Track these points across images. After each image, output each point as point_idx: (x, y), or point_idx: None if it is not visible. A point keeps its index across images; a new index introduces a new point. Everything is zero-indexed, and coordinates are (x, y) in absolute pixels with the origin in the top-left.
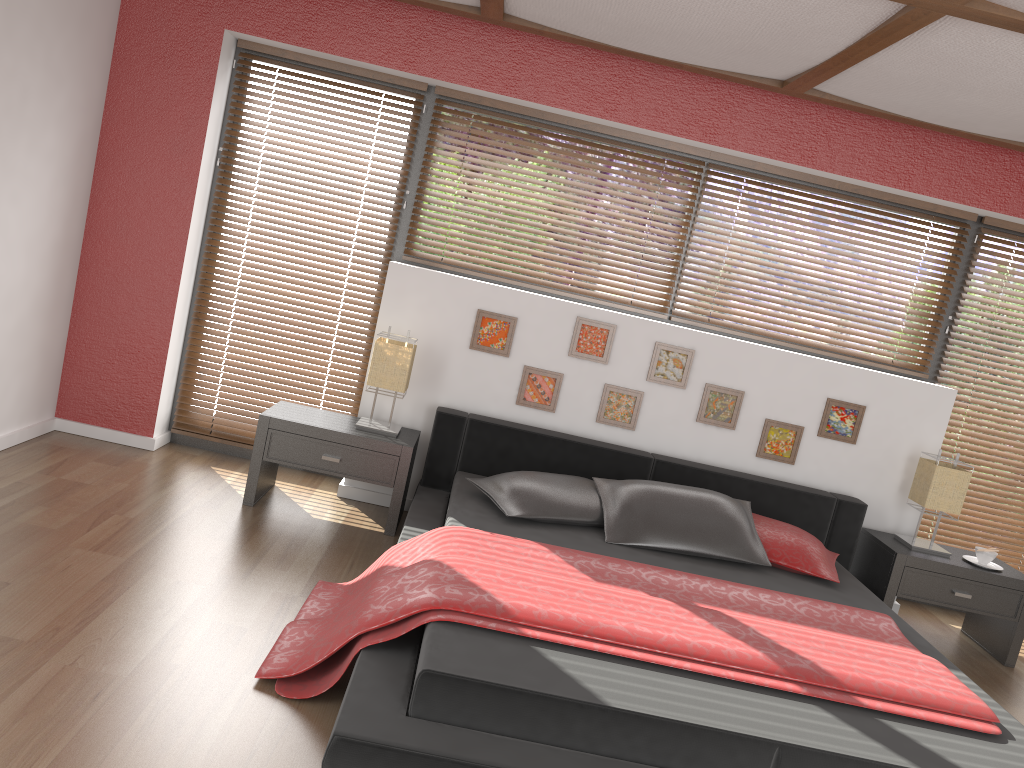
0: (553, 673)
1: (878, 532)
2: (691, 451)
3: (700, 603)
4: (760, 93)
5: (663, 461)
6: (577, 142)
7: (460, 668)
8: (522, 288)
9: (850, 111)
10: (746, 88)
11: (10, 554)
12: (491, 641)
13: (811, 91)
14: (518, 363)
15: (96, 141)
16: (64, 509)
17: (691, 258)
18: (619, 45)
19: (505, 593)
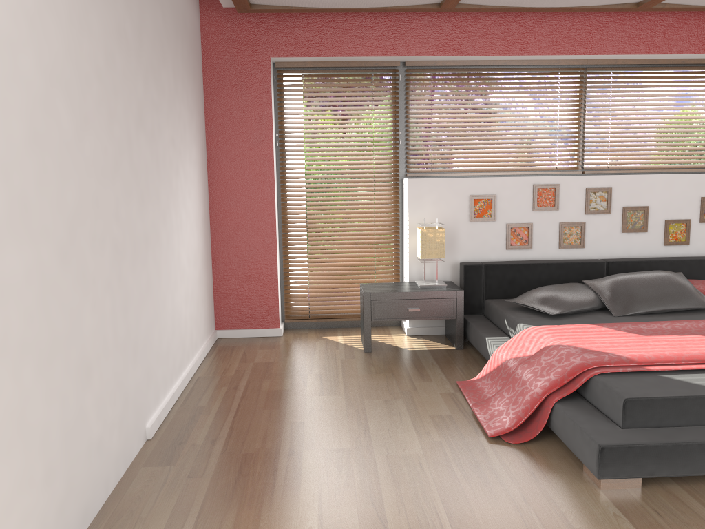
0: (688, 385)
1: None
2: (622, 252)
3: None
4: (615, 14)
5: (612, 262)
6: (501, 75)
7: (642, 393)
8: (485, 176)
9: (674, 12)
10: (605, 13)
11: (283, 407)
12: (636, 377)
13: (656, 5)
14: (502, 223)
15: (205, 148)
16: (279, 378)
17: (588, 131)
18: (532, 5)
19: (617, 351)
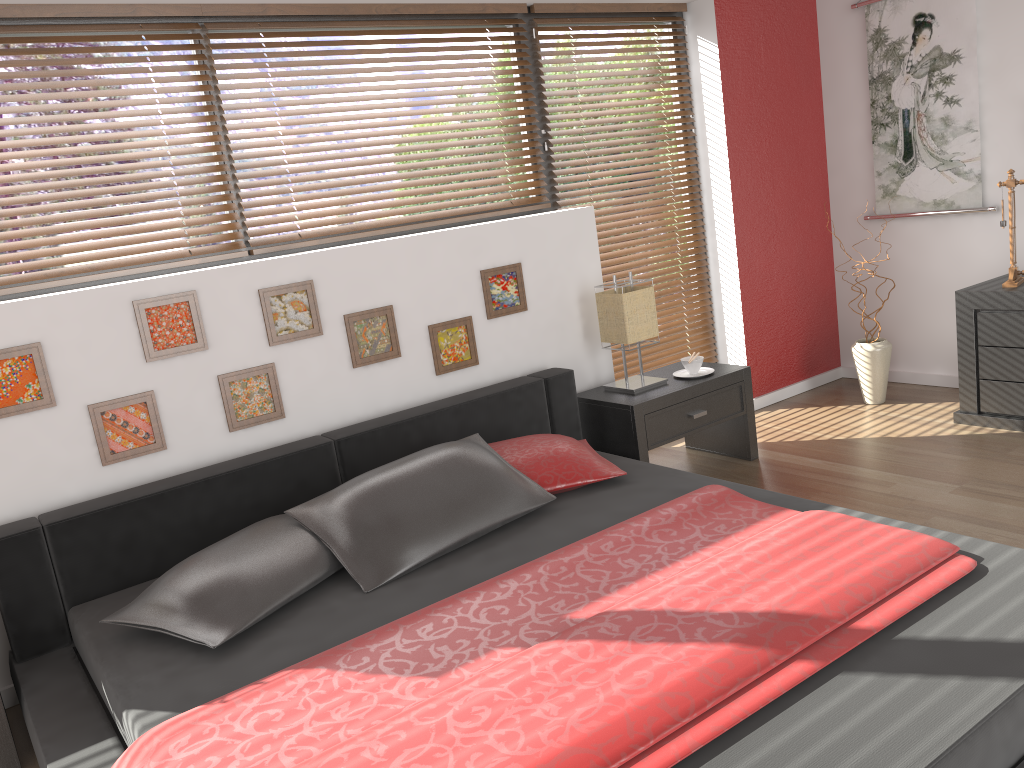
0: None
1: (588, 392)
2: (364, 407)
3: (571, 612)
4: None
5: (346, 438)
6: None
7: None
8: (17, 295)
9: None
10: None
11: None
12: None
13: None
14: (77, 407)
15: None
16: None
17: (241, 163)
18: None
19: None
